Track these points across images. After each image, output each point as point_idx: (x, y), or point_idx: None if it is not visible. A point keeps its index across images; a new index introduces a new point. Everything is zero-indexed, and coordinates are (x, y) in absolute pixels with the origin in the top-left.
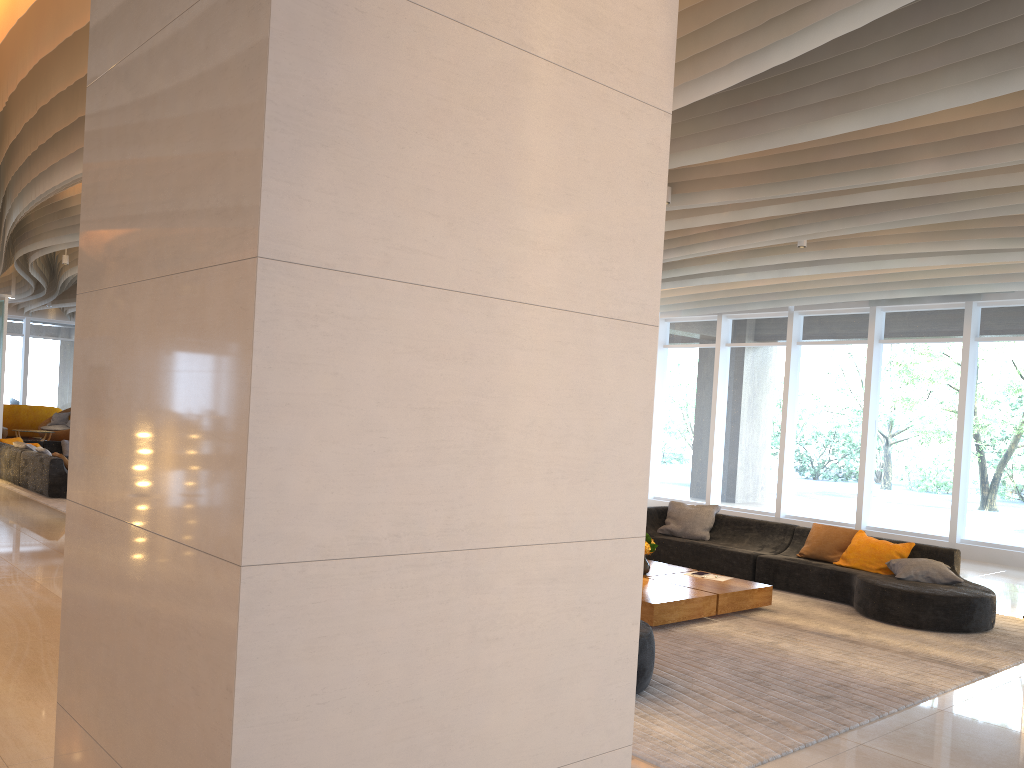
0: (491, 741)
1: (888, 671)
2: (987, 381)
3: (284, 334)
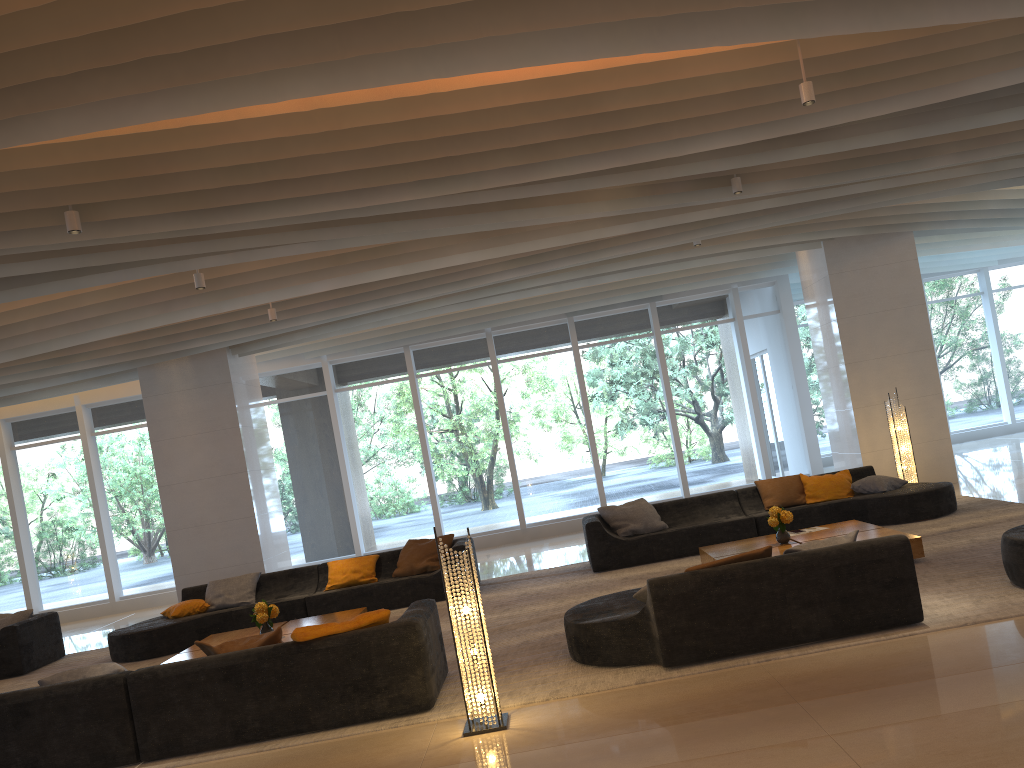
0: None
1: None
2: (675, 365)
3: None
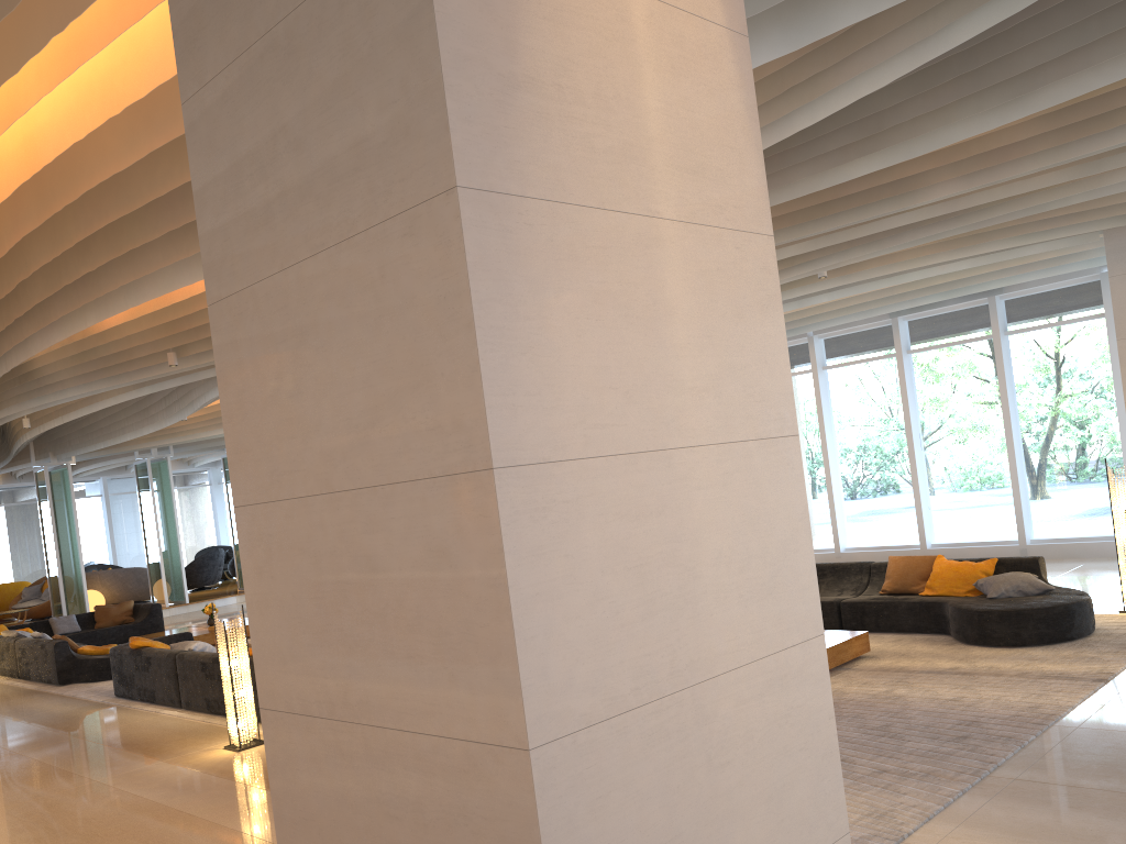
0: None
1: (1011, 697)
2: (1025, 374)
3: (524, 531)
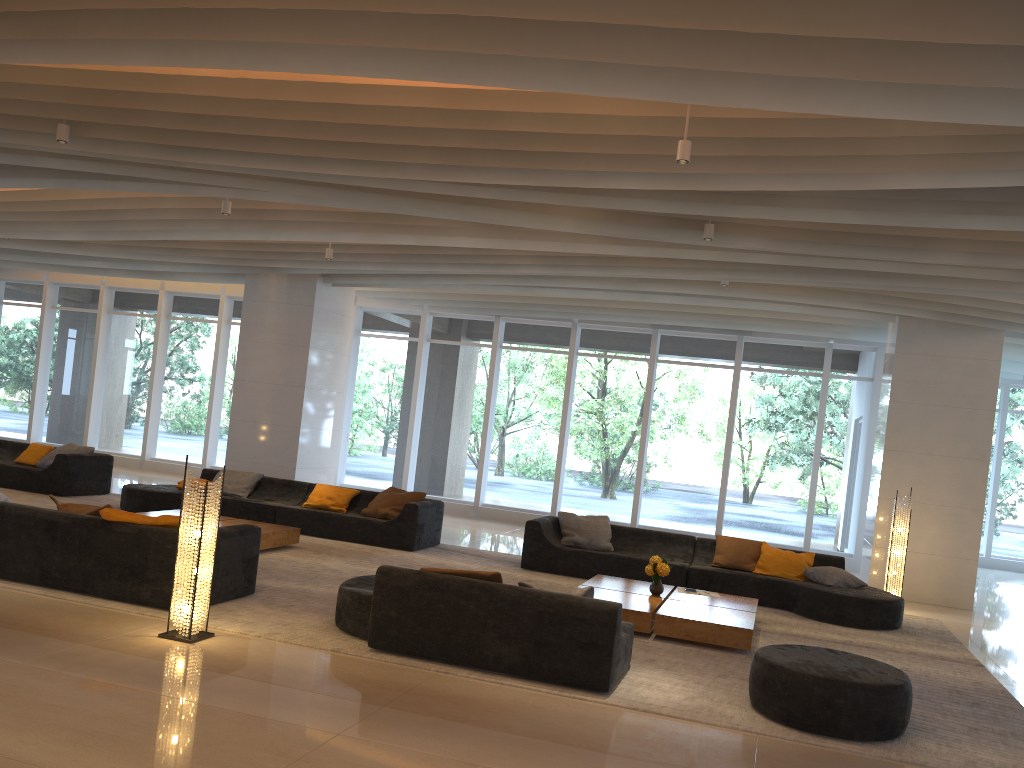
0: None
1: (945, 673)
2: (748, 404)
3: None
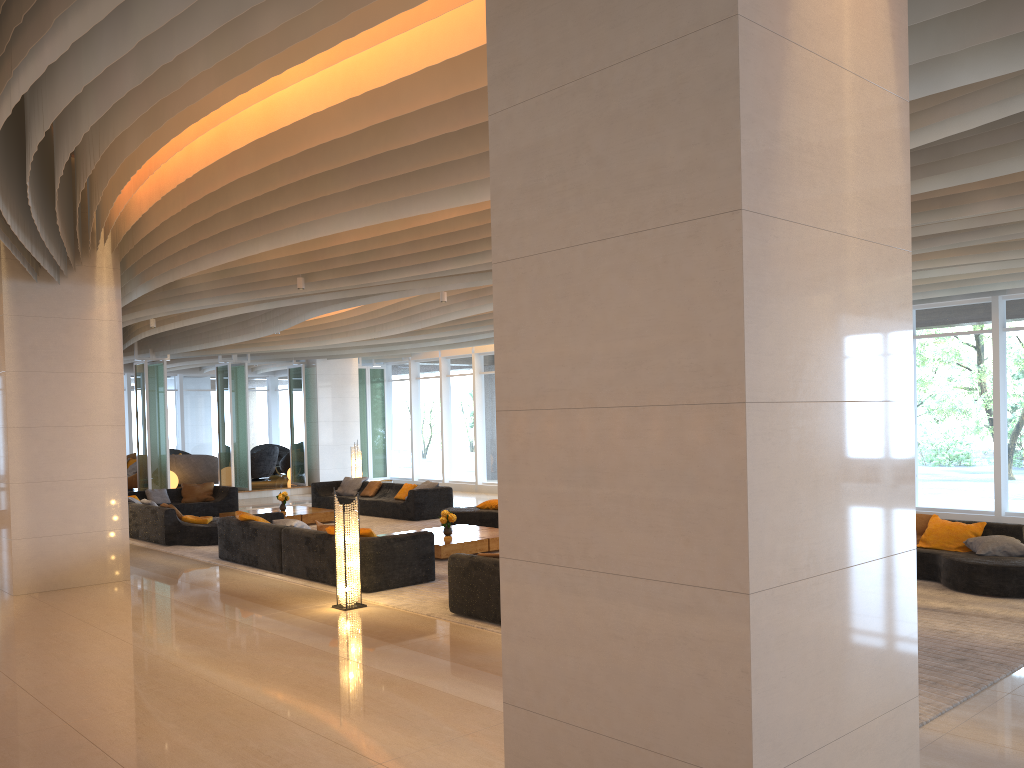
0: (854, 697)
1: (999, 634)
2: (1017, 367)
3: (757, 447)
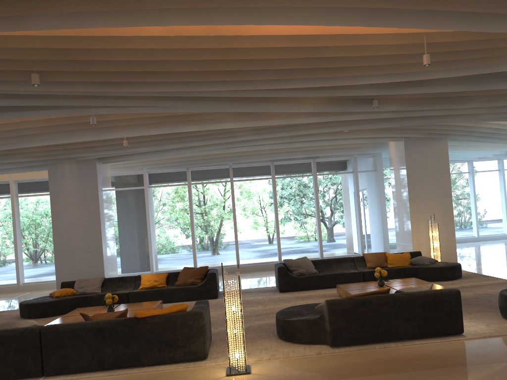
0: None
1: None
2: (322, 191)
3: None
